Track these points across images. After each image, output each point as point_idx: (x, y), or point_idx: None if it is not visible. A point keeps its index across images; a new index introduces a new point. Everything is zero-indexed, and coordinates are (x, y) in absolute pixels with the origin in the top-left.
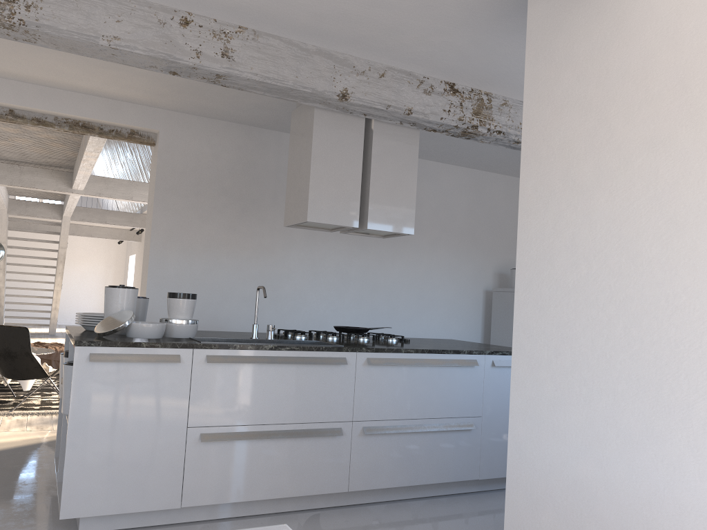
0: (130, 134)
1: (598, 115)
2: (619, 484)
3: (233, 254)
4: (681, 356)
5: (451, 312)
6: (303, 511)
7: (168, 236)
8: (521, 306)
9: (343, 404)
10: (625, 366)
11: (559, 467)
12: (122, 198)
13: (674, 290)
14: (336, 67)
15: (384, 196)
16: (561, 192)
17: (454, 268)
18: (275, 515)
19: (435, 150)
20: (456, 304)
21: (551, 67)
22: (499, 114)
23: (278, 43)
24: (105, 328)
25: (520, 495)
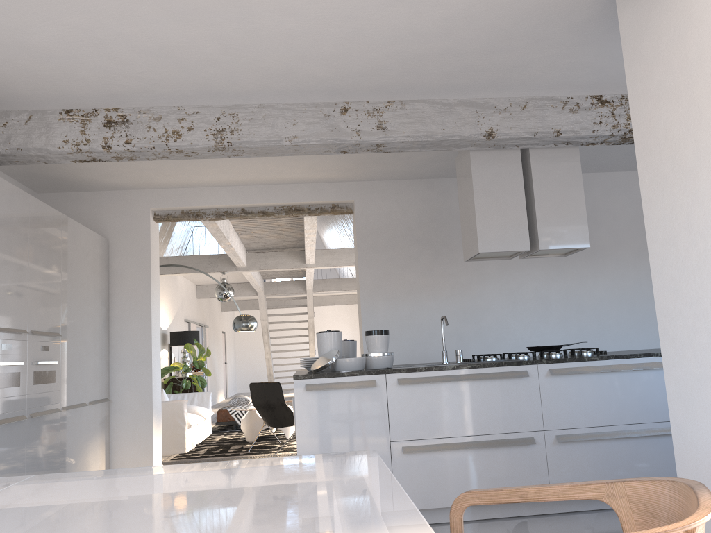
0: (332, 208)
1: (687, 99)
2: None
3: (432, 296)
4: None
5: None
6: (509, 518)
7: (373, 288)
8: (659, 292)
9: (531, 415)
10: None
11: None
12: (346, 264)
13: None
14: (478, 111)
15: (552, 216)
16: (671, 178)
17: None
18: (482, 521)
19: (618, 161)
20: None
21: (645, 66)
22: None
23: (423, 106)
24: (318, 365)
25: (689, 477)
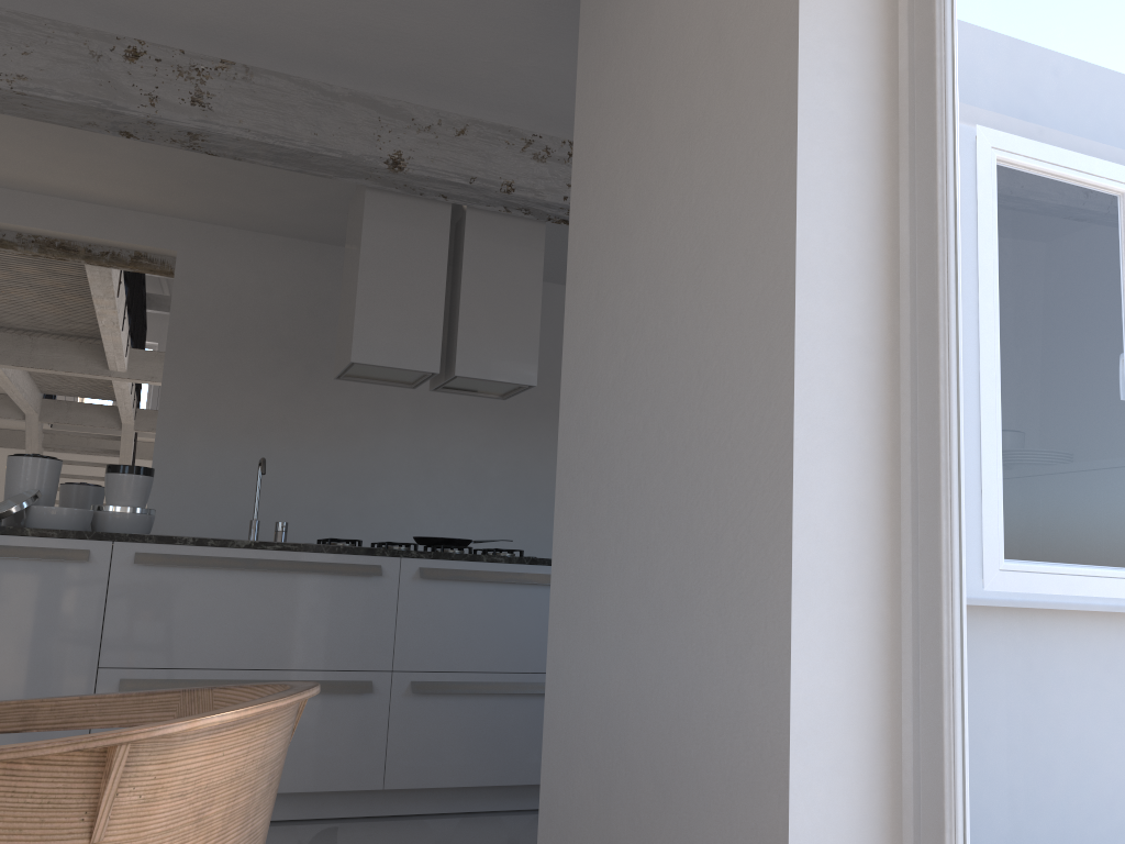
0: (134, 259)
1: (640, 109)
2: (650, 695)
3: (291, 441)
4: (711, 459)
5: None
6: (307, 822)
7: (186, 411)
8: (565, 434)
9: (376, 642)
10: (658, 495)
11: (593, 687)
12: None
13: (706, 354)
14: (383, 119)
15: (485, 324)
16: (605, 241)
17: None
18: None
19: None
20: None
21: (601, 55)
22: None
23: (286, 85)
24: None
25: (555, 748)
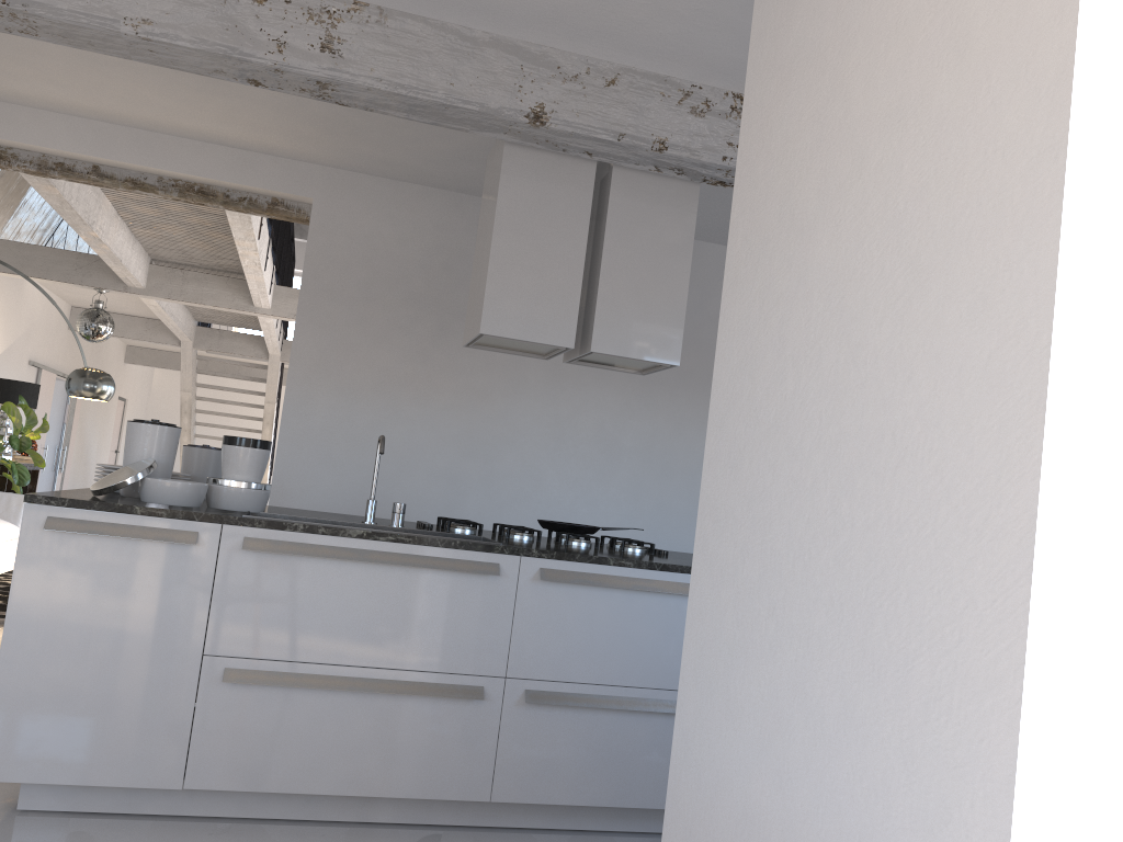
0: (270, 205)
1: (832, 77)
2: (800, 824)
3: (420, 400)
4: (904, 554)
5: None
6: (410, 827)
7: (316, 365)
8: (711, 465)
9: (490, 646)
10: (827, 576)
11: (729, 782)
12: None
13: (906, 414)
14: (525, 68)
15: (627, 296)
16: (776, 239)
17: None
18: (357, 827)
19: None
20: None
21: (784, 4)
22: None
23: (422, 29)
24: (105, 483)
25: (679, 833)
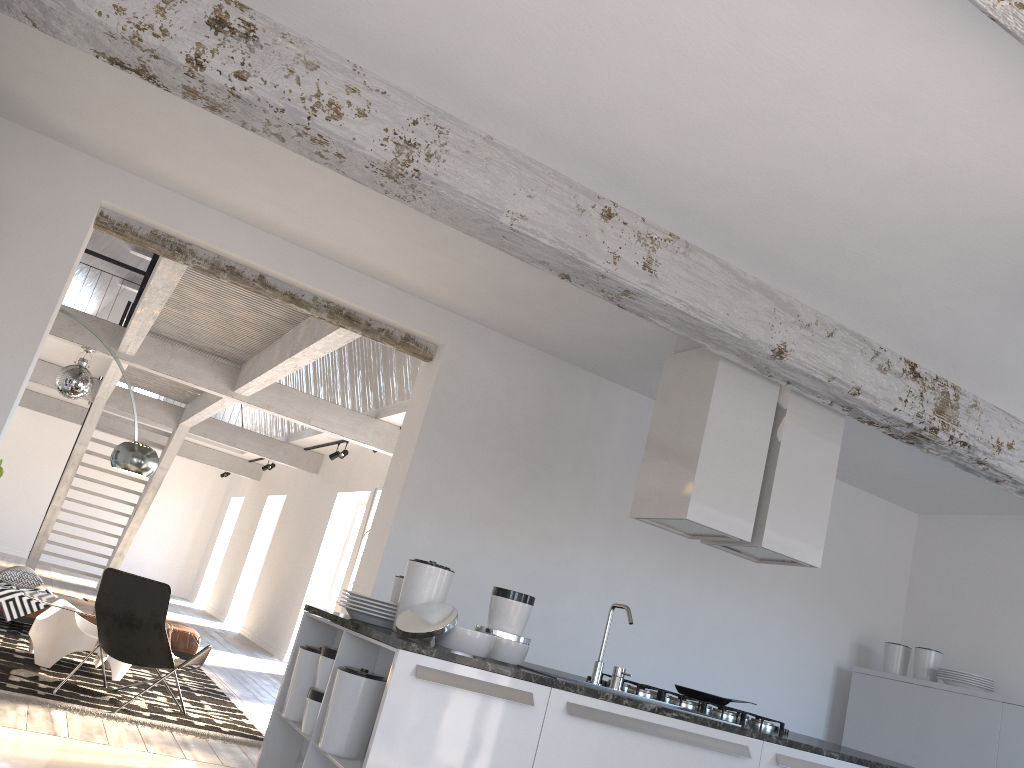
0: (403, 340)
1: None
2: None
3: (505, 539)
4: None
5: (785, 691)
6: None
7: (424, 493)
8: None
9: None
10: None
11: None
12: (297, 418)
13: None
14: (777, 311)
15: (790, 502)
16: None
17: (799, 622)
18: None
19: None
20: (795, 680)
21: None
22: (966, 418)
23: (712, 265)
24: (415, 625)
25: None
